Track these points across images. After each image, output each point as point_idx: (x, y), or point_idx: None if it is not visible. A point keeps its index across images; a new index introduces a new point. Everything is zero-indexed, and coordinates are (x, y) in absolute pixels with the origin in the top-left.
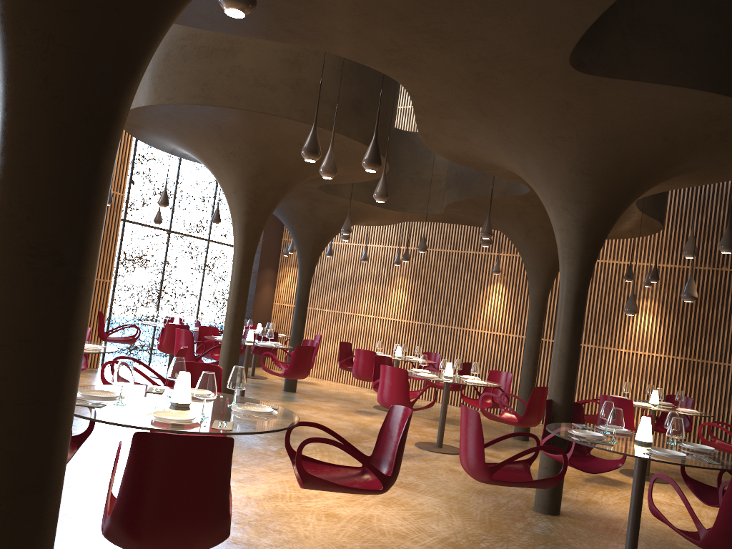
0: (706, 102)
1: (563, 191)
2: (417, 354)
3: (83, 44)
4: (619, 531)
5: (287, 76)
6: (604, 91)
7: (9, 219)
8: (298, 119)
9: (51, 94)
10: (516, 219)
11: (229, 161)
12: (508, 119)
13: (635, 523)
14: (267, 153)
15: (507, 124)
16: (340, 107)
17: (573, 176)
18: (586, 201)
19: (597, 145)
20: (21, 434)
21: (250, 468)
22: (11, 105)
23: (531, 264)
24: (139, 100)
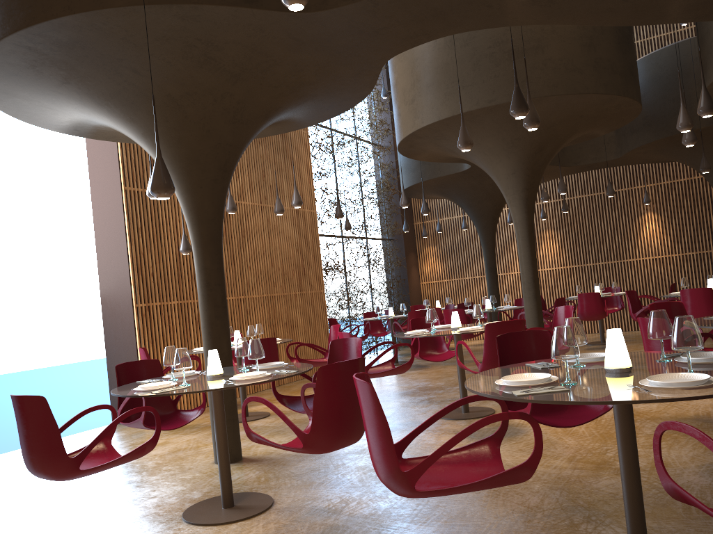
0: None
1: None
2: (615, 288)
3: None
4: None
5: (588, 58)
6: None
7: None
8: (603, 93)
9: None
10: (709, 145)
11: (512, 146)
12: None
13: None
14: (550, 131)
15: None
16: (625, 75)
17: None
18: None
19: None
20: None
21: None
22: None
23: None
24: (452, 109)
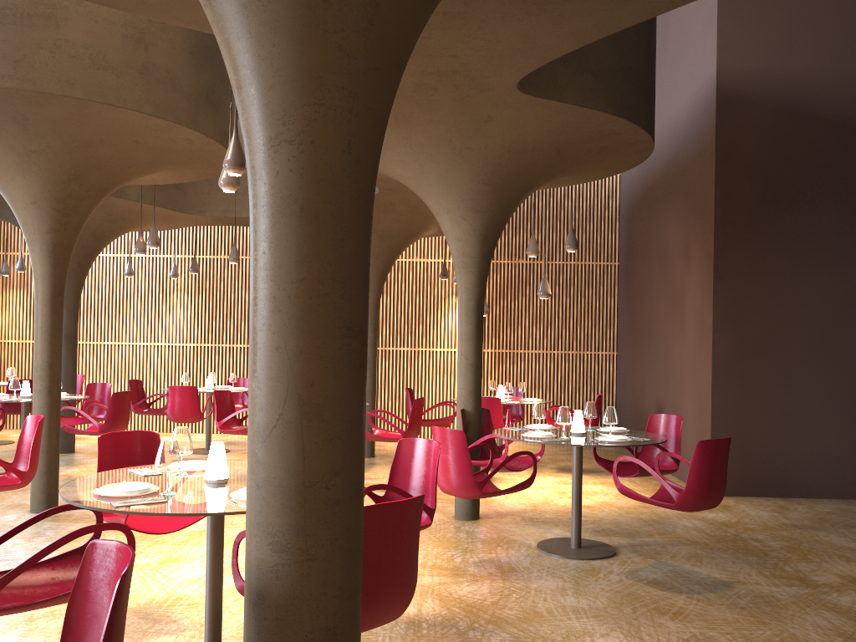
0: (605, 123)
1: (462, 201)
2: (232, 382)
3: (378, 104)
4: (535, 519)
5: (133, 58)
6: (529, 108)
7: (323, 299)
8: (152, 114)
9: (353, 159)
10: None
11: (28, 161)
12: (421, 127)
13: (579, 506)
14: (89, 152)
15: (418, 132)
16: (195, 99)
17: (474, 186)
18: (484, 211)
19: (502, 157)
20: (354, 529)
21: (154, 549)
22: (309, 170)
23: None
24: None
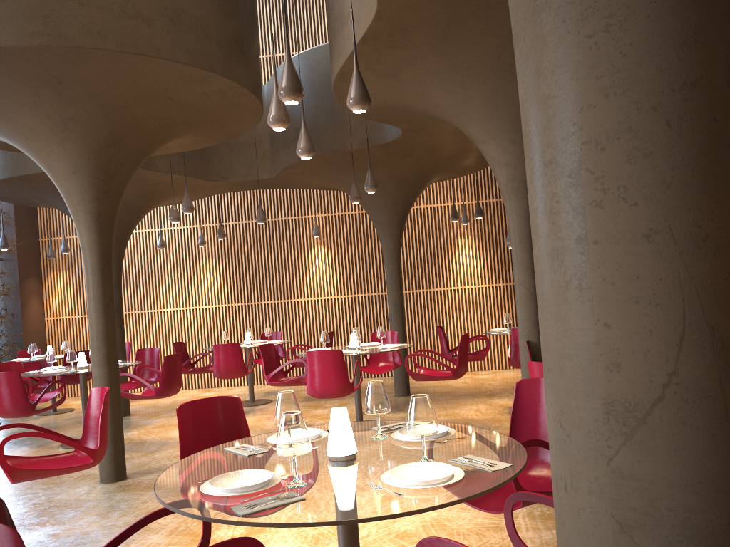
0: None
1: (510, 123)
2: (268, 336)
3: None
4: None
5: (162, 5)
6: None
7: None
8: (186, 62)
9: None
10: (366, 172)
11: (65, 130)
12: (470, 43)
13: None
14: (124, 114)
15: (465, 50)
16: (226, 46)
17: None
18: None
19: None
20: None
21: None
22: None
23: (382, 217)
24: None
